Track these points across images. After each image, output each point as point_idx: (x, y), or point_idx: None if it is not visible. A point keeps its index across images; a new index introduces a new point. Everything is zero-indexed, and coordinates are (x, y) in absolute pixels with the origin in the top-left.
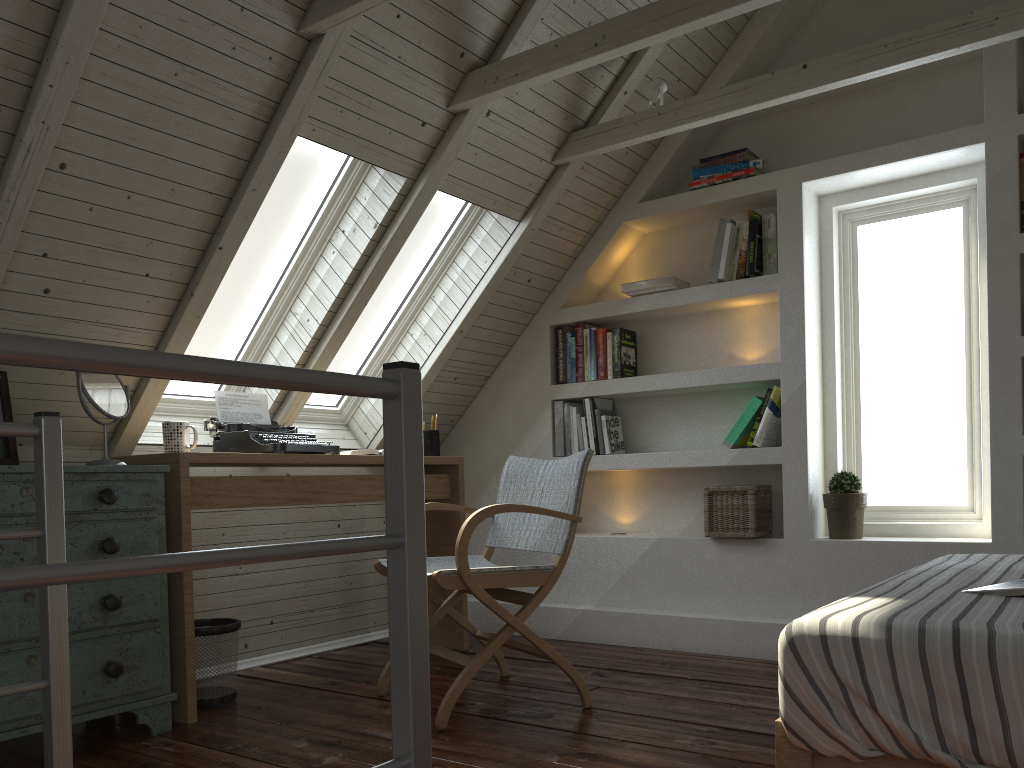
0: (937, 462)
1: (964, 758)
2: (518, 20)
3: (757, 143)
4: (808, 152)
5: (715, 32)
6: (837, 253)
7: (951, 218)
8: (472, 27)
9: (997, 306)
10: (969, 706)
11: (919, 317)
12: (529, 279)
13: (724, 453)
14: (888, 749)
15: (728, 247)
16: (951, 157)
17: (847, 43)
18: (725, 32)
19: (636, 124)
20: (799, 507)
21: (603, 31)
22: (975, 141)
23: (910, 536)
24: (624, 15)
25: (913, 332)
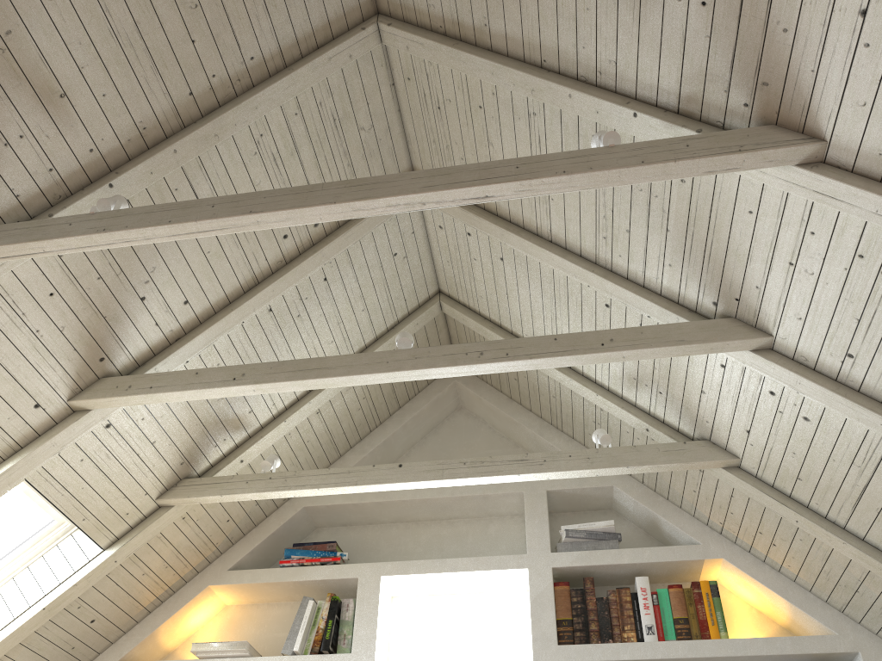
0: None
1: None
2: (165, 353)
3: (344, 544)
4: (386, 559)
5: (324, 445)
6: (403, 649)
7: (497, 636)
8: (120, 340)
9: None
10: None
11: None
12: (93, 619)
13: None
14: None
15: (307, 622)
16: (502, 578)
17: None
18: (332, 449)
19: (247, 482)
20: None
21: (244, 370)
22: (521, 566)
23: None
24: (265, 363)
25: None
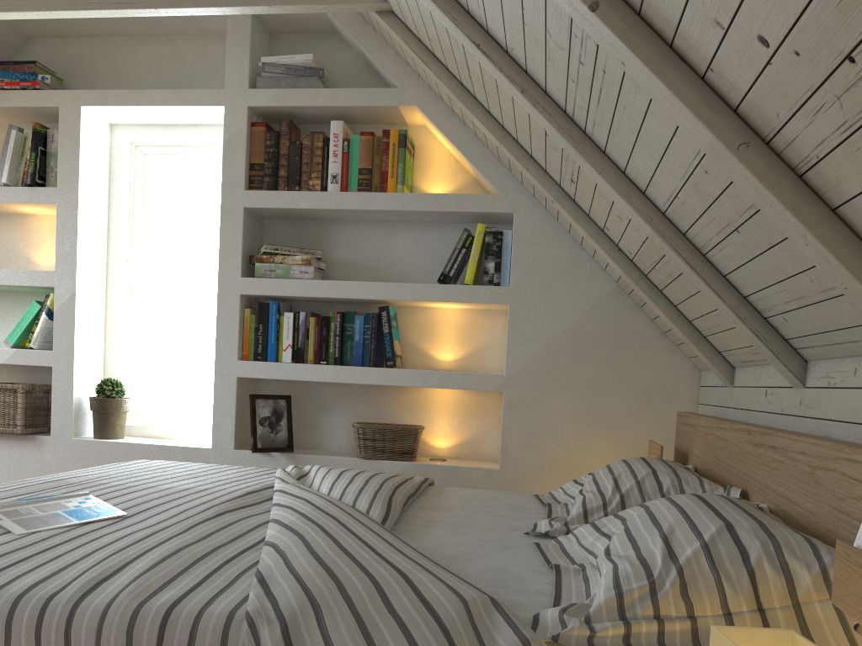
0: (202, 376)
1: None
2: None
3: (61, 61)
4: (104, 81)
5: None
6: (127, 180)
7: None
8: None
9: (226, 249)
10: None
11: (196, 249)
12: None
13: (2, 352)
14: None
15: (13, 153)
16: (206, 113)
17: None
18: None
19: None
20: (65, 408)
21: None
22: (218, 103)
23: (168, 438)
24: None
25: (190, 262)
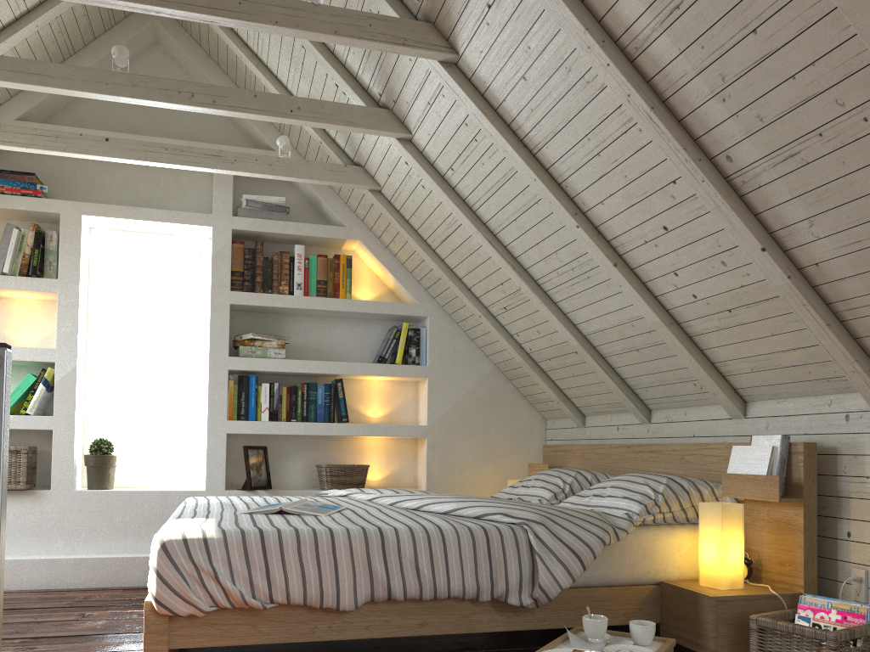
0: (165, 435)
1: (264, 601)
2: None
3: (40, 170)
4: (83, 191)
5: None
6: (101, 273)
7: (182, 267)
8: None
9: (216, 334)
10: (269, 570)
11: (157, 331)
12: None
13: None
14: (222, 603)
15: (14, 248)
16: (190, 229)
17: (118, 123)
18: None
19: None
20: (66, 465)
21: None
22: (207, 224)
23: (147, 487)
24: None
25: (153, 341)
